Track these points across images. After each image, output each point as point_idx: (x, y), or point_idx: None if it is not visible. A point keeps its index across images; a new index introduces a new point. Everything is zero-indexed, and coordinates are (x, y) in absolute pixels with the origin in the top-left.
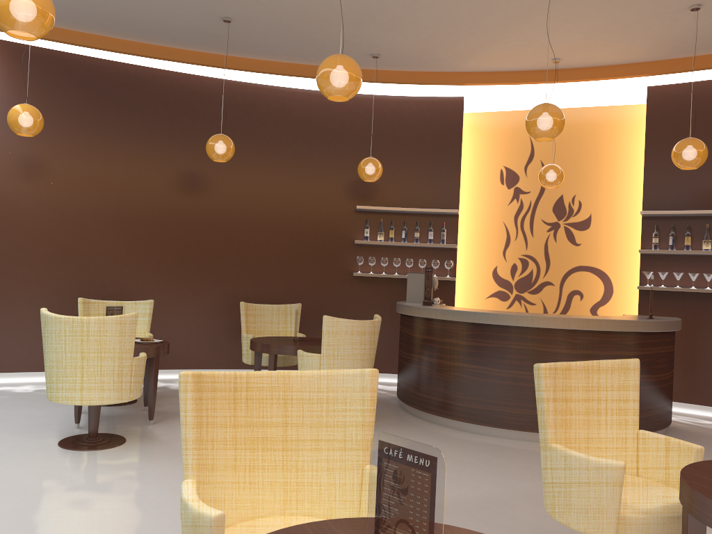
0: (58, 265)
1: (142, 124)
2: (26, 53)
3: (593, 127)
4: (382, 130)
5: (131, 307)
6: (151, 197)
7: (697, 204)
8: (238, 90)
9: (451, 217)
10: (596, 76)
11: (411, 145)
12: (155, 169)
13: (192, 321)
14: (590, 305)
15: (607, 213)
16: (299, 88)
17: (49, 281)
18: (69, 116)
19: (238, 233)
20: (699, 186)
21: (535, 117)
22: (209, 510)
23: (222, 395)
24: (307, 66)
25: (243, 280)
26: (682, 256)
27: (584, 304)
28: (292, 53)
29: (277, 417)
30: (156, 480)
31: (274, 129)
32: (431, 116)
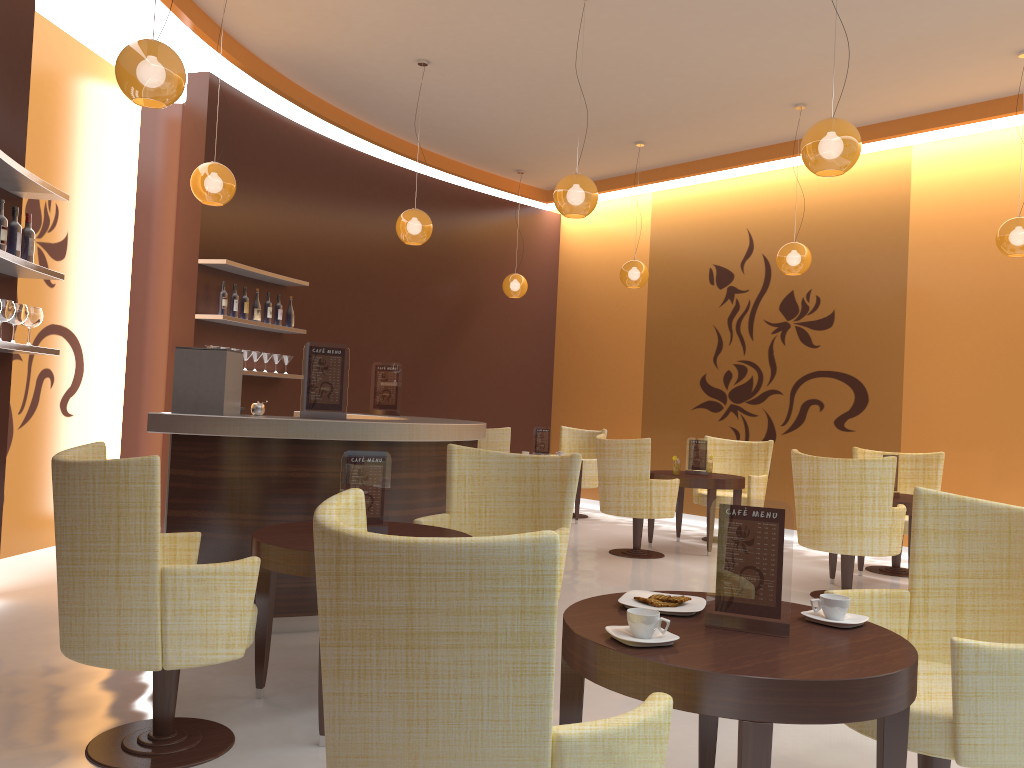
0: None
1: None
2: None
3: (76, 78)
4: None
5: None
6: None
7: (239, 258)
8: None
9: (15, 203)
10: (207, 31)
11: None
12: None
13: None
14: (61, 395)
15: (84, 237)
16: None
17: None
18: None
19: None
20: (241, 236)
21: (596, 193)
22: None
23: None
24: None
25: None
26: (226, 326)
27: (55, 393)
28: None
29: None
30: None
31: None
32: None
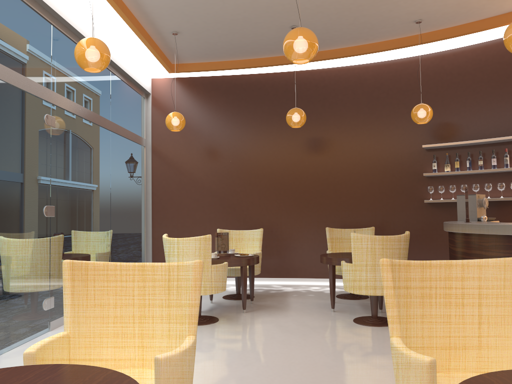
0: (218, 210)
1: (262, 112)
2: (193, 82)
3: None
4: (442, 80)
5: (250, 234)
6: (271, 160)
7: None
8: (324, 75)
9: None
10: None
11: (469, 87)
12: (272, 140)
13: (305, 243)
14: None
15: None
16: (370, 63)
17: (214, 220)
18: (218, 115)
19: (333, 178)
20: None
21: (508, 33)
22: (29, 349)
23: (104, 278)
24: (371, 44)
25: (338, 212)
26: None
27: None
28: (354, 38)
29: (147, 296)
30: (205, 347)
31: (353, 97)
32: (486, 58)
